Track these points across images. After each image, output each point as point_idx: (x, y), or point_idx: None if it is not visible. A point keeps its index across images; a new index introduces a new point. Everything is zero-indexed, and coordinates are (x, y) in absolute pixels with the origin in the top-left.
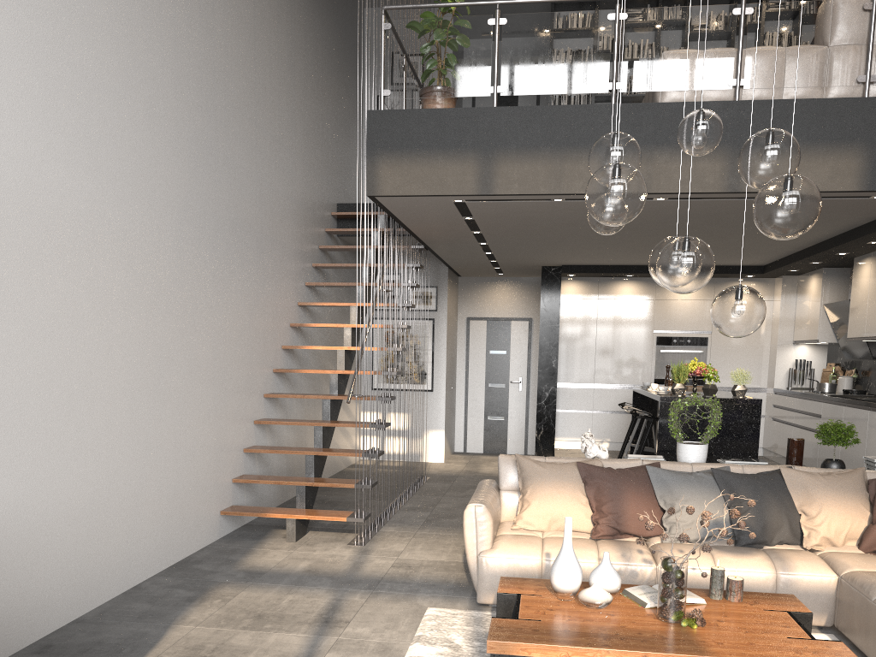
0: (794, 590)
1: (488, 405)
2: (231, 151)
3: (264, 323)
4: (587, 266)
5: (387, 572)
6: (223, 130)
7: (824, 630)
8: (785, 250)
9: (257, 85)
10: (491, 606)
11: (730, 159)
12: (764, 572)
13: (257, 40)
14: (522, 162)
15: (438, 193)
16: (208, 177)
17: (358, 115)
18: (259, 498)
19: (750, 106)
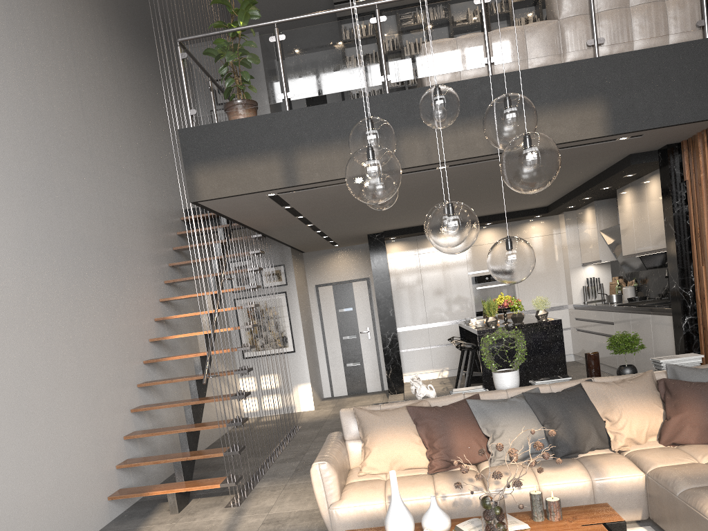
0: (609, 493)
1: (345, 355)
2: (68, 182)
3: (128, 323)
4: (404, 229)
5: None
6: (57, 164)
7: (642, 522)
8: (560, 191)
9: (87, 122)
10: None
11: None
12: (581, 481)
13: (80, 83)
14: (318, 153)
15: (251, 191)
16: (47, 207)
17: None
18: (147, 475)
19: (502, 78)
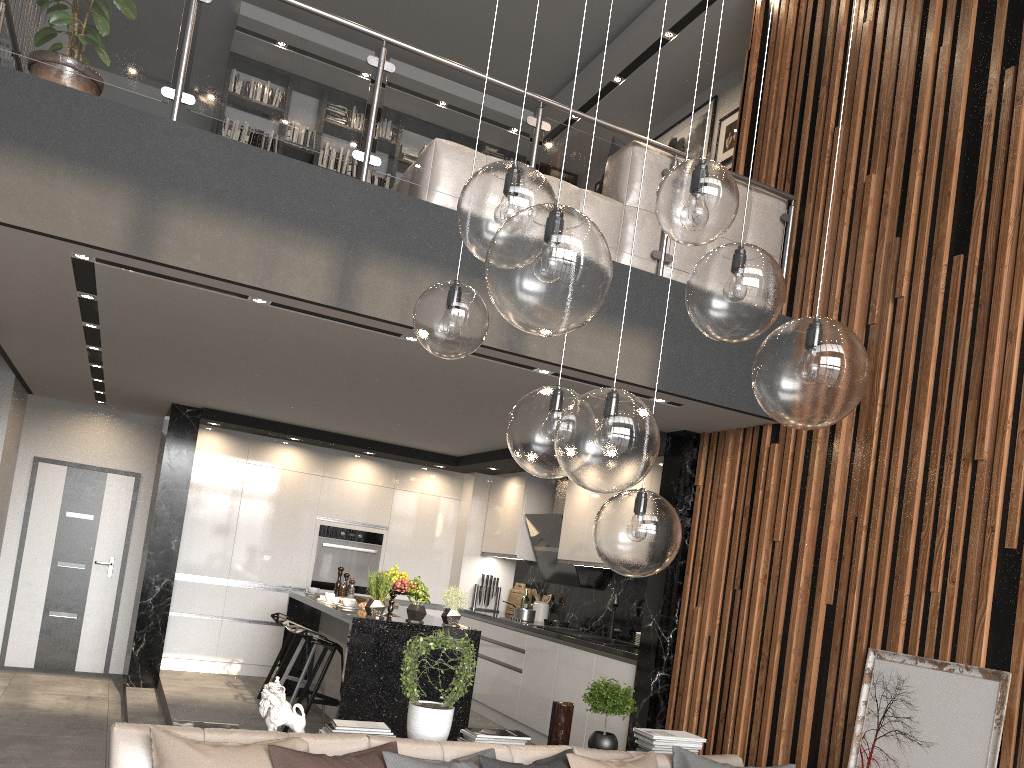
0: None
1: (52, 595)
2: None
3: None
4: (239, 415)
5: None
6: None
7: None
8: (498, 443)
9: None
10: None
11: None
12: None
13: None
14: (213, 223)
15: (47, 231)
16: None
17: None
18: None
19: None
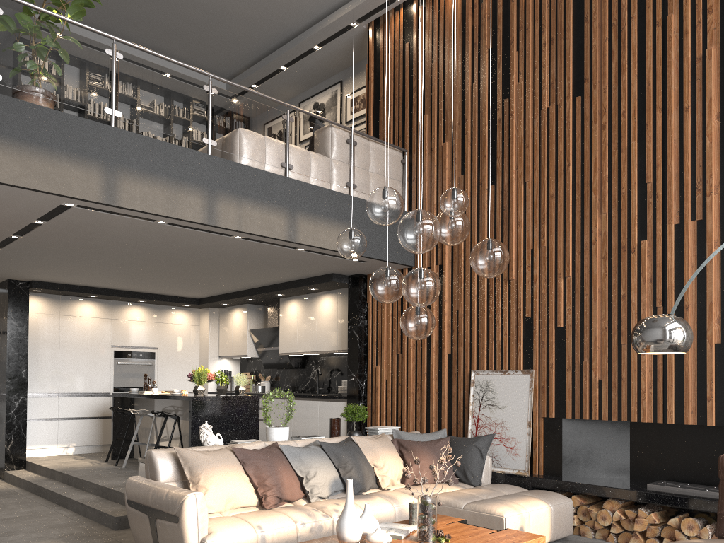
0: (404, 516)
1: None
2: None
3: None
4: (57, 284)
5: None
6: None
7: None
8: (237, 288)
9: None
10: None
11: (289, 218)
12: (389, 507)
13: None
14: (143, 183)
15: (62, 193)
16: None
17: None
18: None
19: (298, 184)
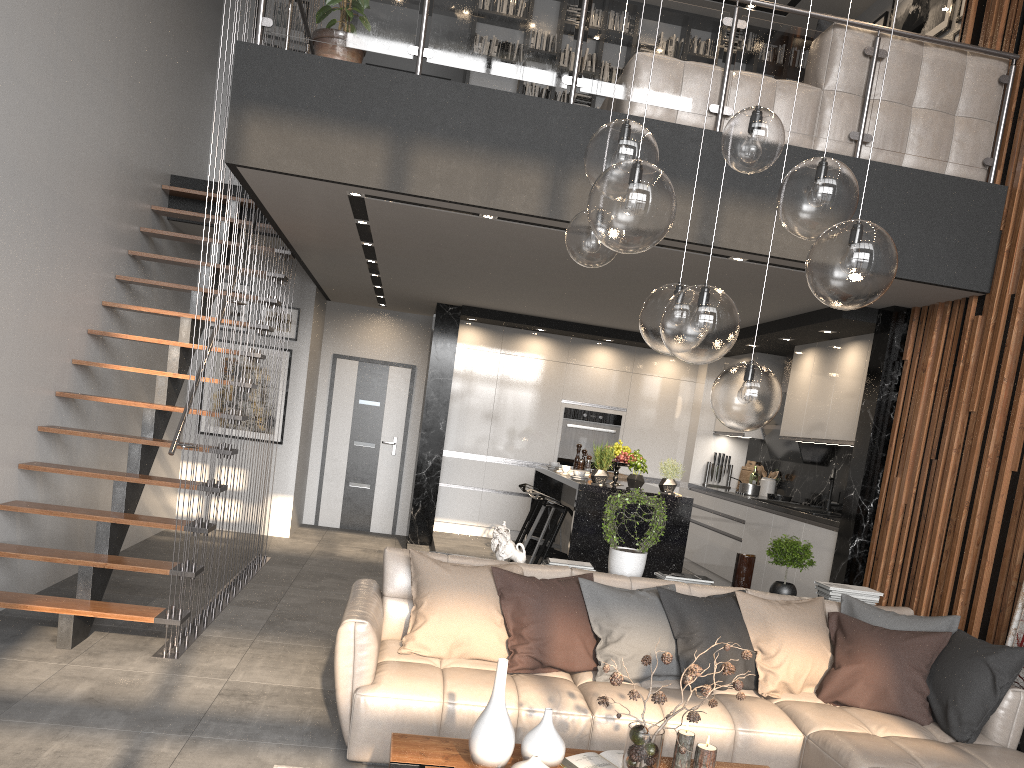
0: (754, 752)
1: (351, 469)
2: (15, 59)
3: (48, 324)
4: (493, 311)
5: (212, 704)
6: (4, 23)
7: None
8: None
9: None
10: (366, 764)
11: (704, 203)
12: (721, 728)
13: None
14: (448, 156)
15: (330, 178)
16: None
17: (211, 62)
18: (18, 577)
19: None
